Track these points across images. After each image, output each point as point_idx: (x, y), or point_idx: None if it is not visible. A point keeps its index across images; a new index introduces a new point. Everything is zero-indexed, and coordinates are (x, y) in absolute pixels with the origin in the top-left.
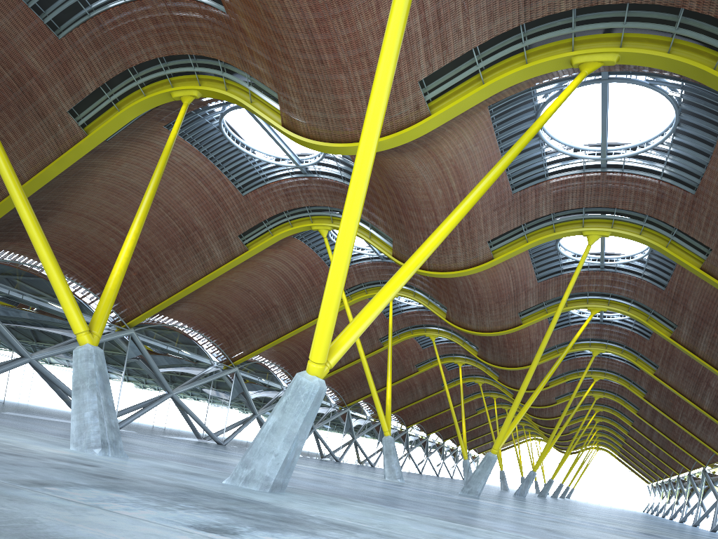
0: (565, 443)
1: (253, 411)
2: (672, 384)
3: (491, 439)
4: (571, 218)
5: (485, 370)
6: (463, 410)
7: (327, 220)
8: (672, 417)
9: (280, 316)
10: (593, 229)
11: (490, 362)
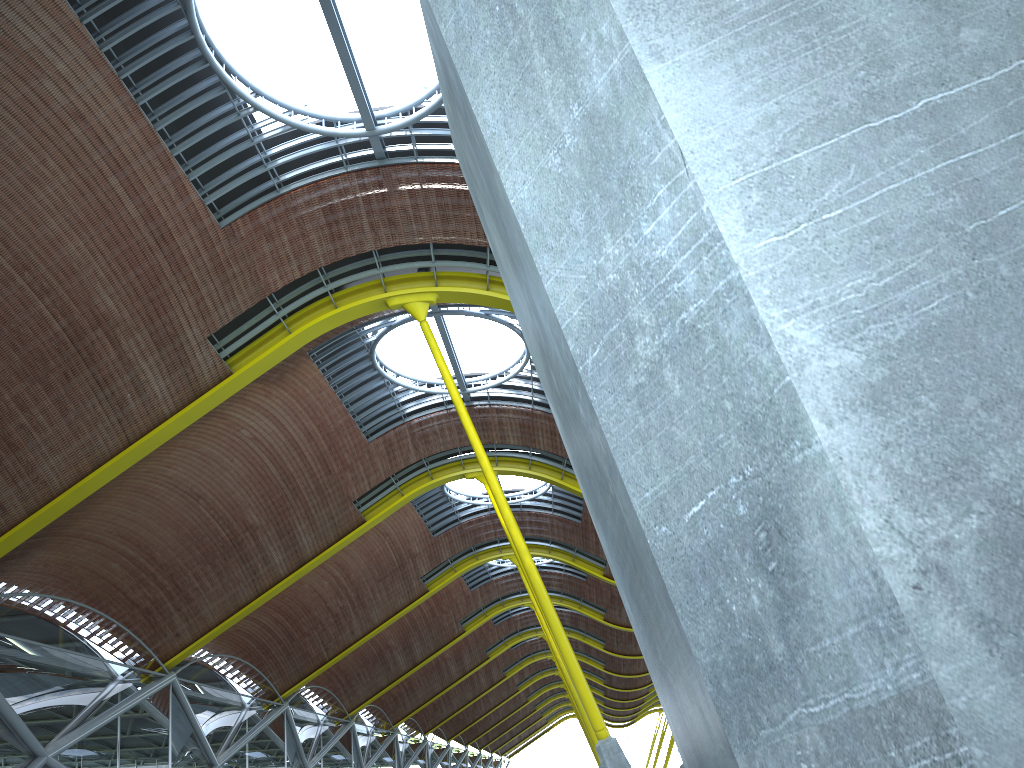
0: (628, 711)
1: (209, 760)
2: None
3: (521, 729)
4: None
5: (579, 609)
6: None
7: (421, 283)
8: None
9: (262, 549)
10: None
11: None
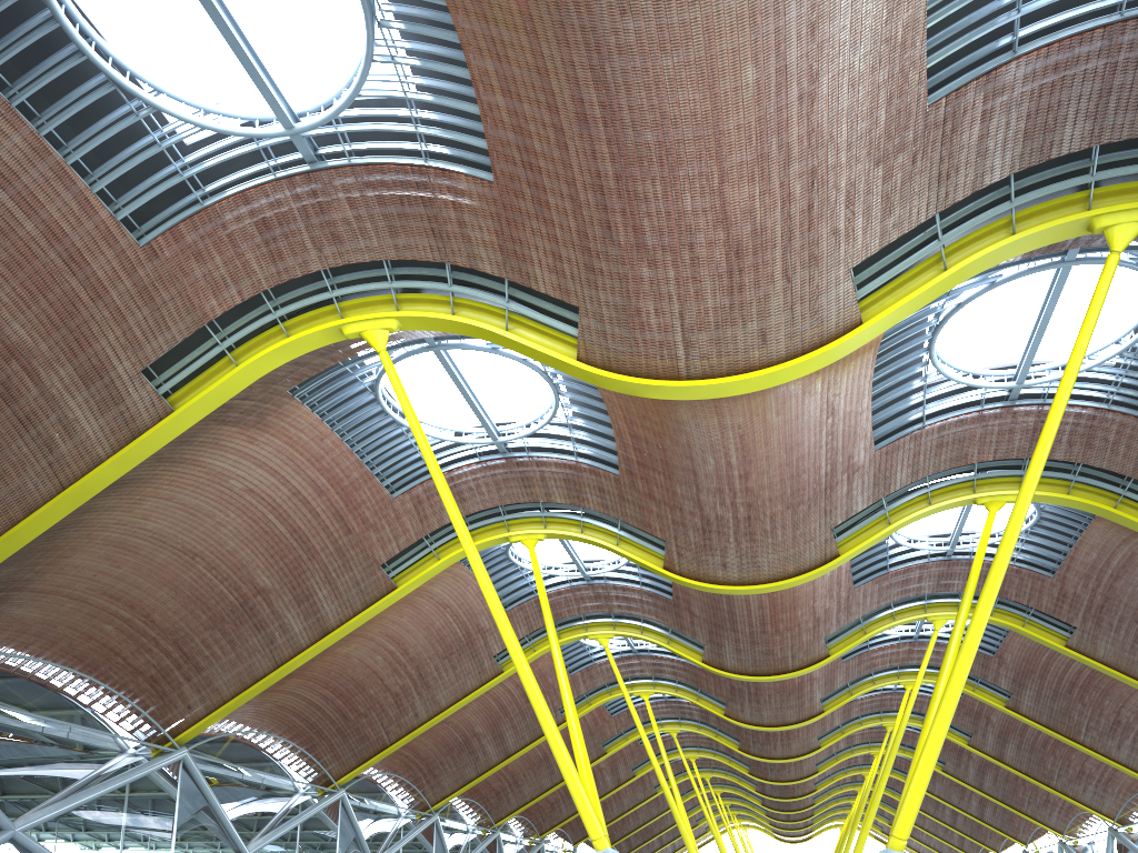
0: (798, 825)
1: (236, 847)
2: (1109, 660)
3: (672, 838)
4: (1061, 186)
5: (696, 700)
6: (673, 781)
7: (382, 308)
8: (1068, 736)
9: (278, 615)
10: (1125, 208)
11: (732, 671)
